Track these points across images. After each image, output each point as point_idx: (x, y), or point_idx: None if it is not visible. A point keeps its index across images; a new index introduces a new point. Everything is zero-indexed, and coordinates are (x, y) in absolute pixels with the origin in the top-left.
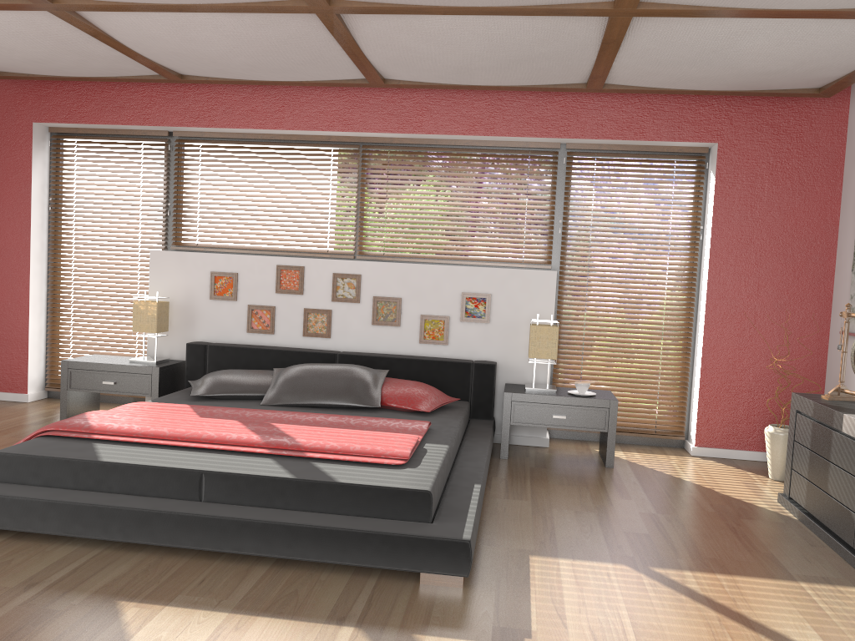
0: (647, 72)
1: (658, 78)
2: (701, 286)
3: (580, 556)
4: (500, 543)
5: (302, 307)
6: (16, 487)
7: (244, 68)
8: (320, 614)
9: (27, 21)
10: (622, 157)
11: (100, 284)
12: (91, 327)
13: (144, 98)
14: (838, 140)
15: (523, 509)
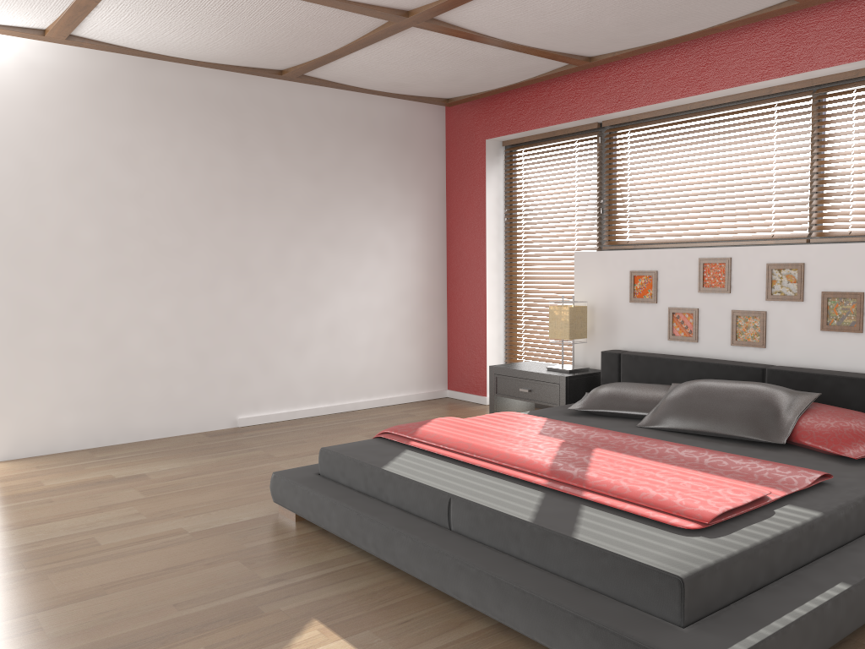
0: None
1: None
2: None
3: None
4: None
5: (730, 309)
6: (327, 483)
7: (626, 30)
8: None
9: (412, 42)
10: None
11: (544, 290)
12: (537, 334)
13: (570, 93)
14: None
15: None
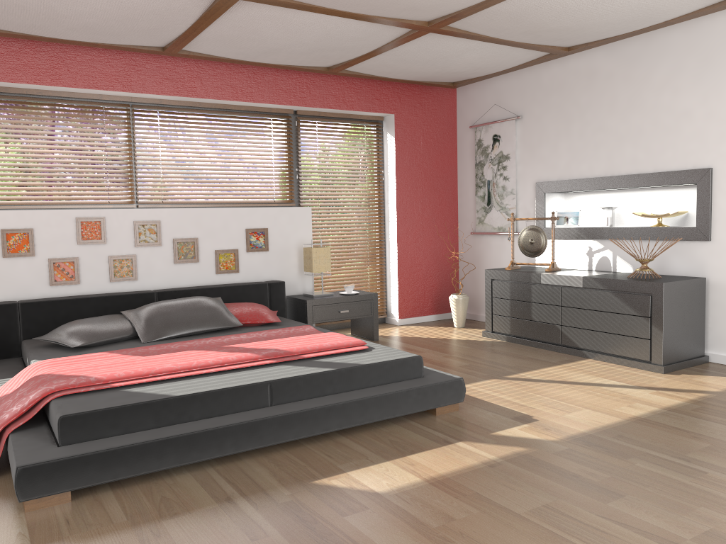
0: (386, 65)
1: (385, 69)
2: (388, 211)
3: (468, 381)
4: None
5: (106, 255)
6: (104, 441)
7: (71, 27)
8: (431, 443)
9: None
10: (331, 121)
11: None
12: None
13: None
14: (453, 115)
15: None
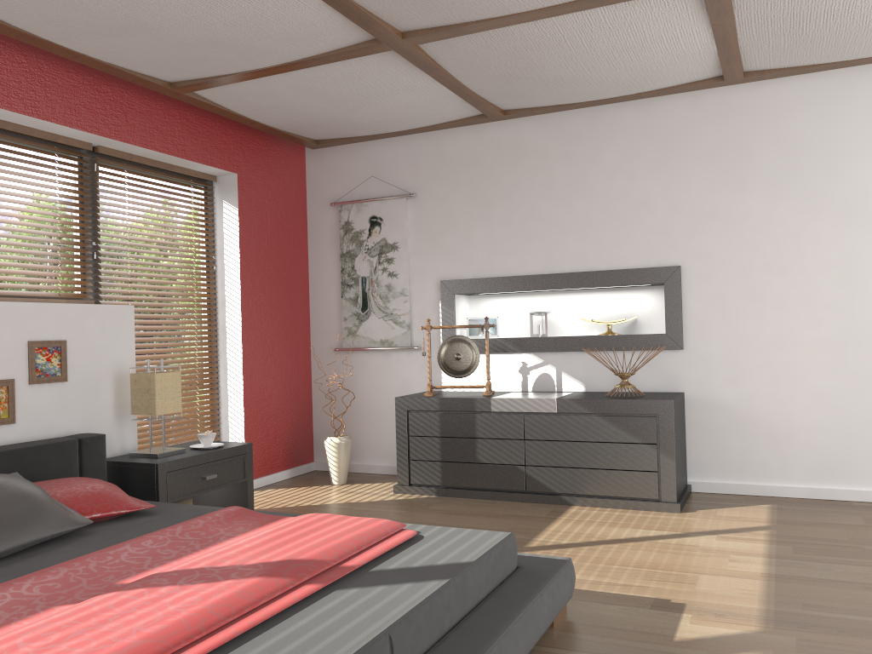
0: (273, 93)
1: (262, 101)
2: (224, 318)
3: None
4: None
5: None
6: None
7: None
8: None
9: None
10: (143, 173)
11: None
12: None
13: None
14: (303, 186)
15: None
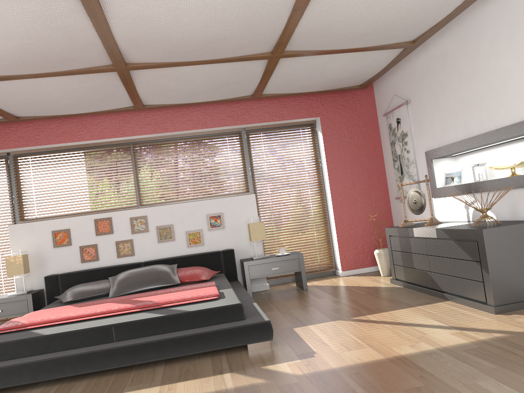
0: (284, 85)
1: (289, 88)
2: (326, 189)
3: (316, 322)
4: (275, 328)
5: (114, 241)
6: None
7: (63, 107)
8: (208, 373)
9: None
10: (274, 130)
11: None
12: None
13: None
14: (373, 108)
15: (276, 314)
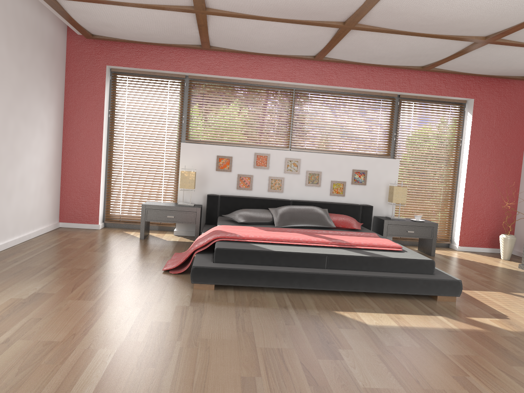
0: (463, 65)
1: (463, 68)
2: (461, 168)
3: (479, 289)
4: None
5: (268, 176)
6: (234, 265)
7: (262, 47)
8: (420, 312)
9: (172, 16)
10: (424, 103)
11: (140, 161)
12: (134, 186)
13: (177, 56)
14: None
15: None
